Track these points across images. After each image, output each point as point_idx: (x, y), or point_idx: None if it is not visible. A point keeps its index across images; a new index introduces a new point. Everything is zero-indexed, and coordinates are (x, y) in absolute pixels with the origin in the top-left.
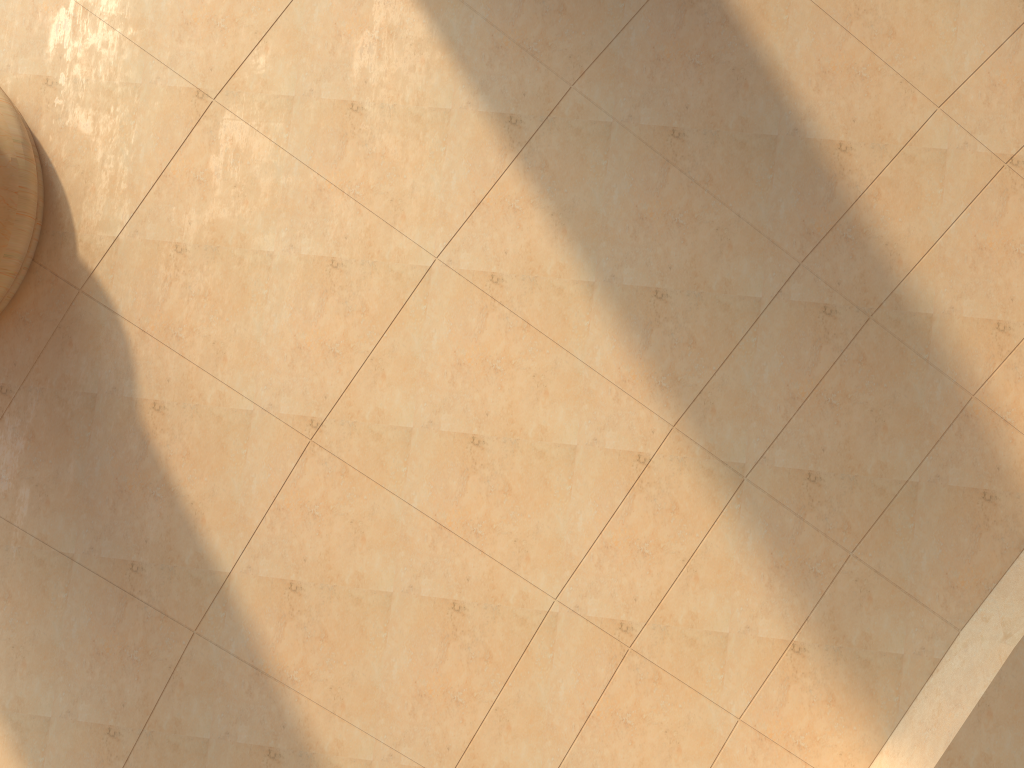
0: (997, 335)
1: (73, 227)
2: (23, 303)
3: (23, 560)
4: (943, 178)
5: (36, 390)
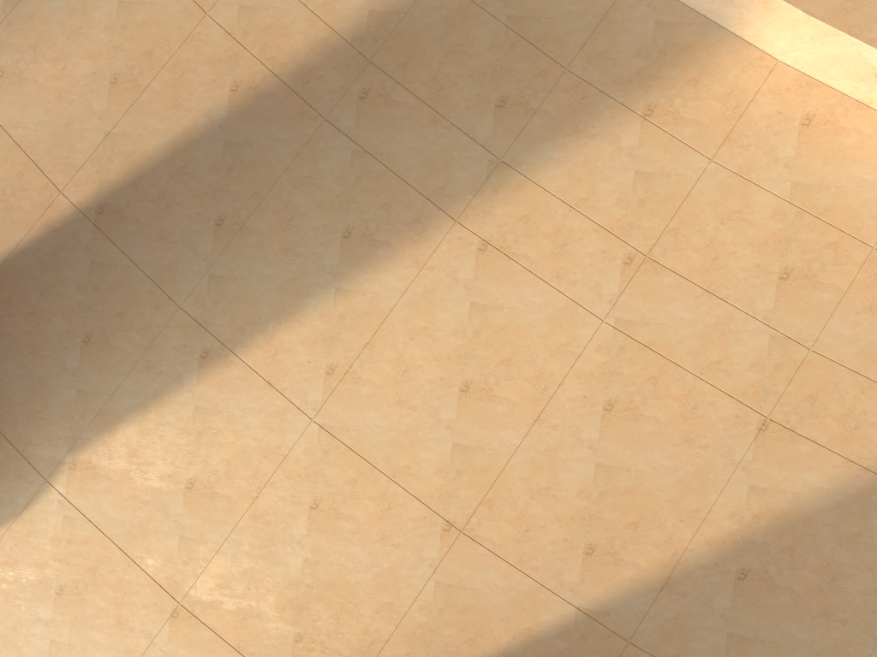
0: None
1: None
2: None
3: None
4: (261, 7)
5: None
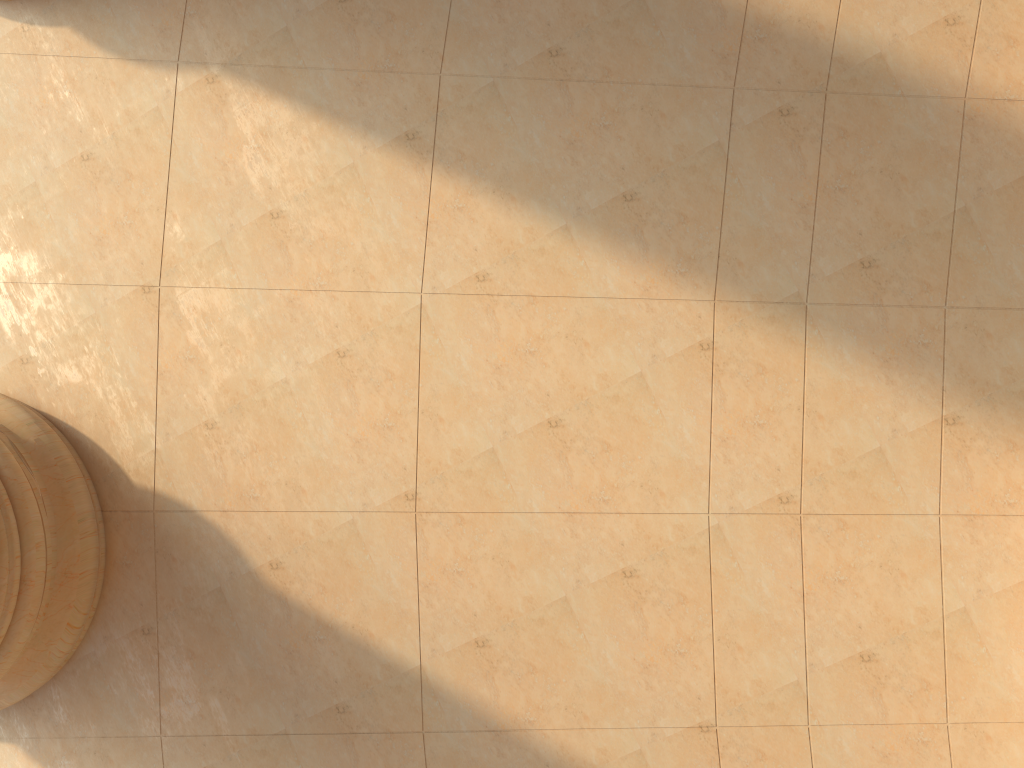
0: (952, 31)
1: (116, 464)
2: (116, 551)
3: (248, 759)
4: None
5: (171, 614)
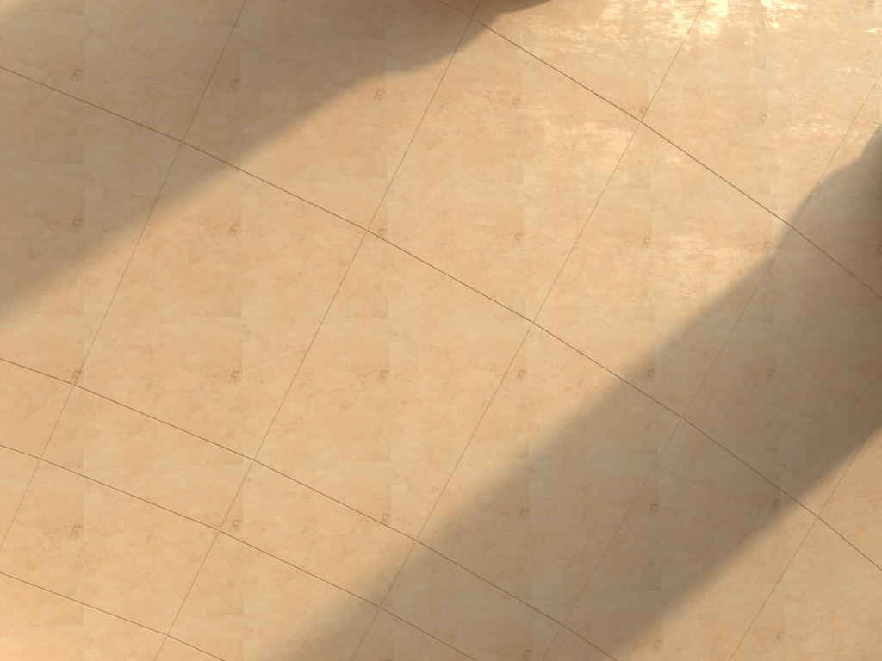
0: None
1: (523, 8)
2: None
3: None
4: None
5: None
